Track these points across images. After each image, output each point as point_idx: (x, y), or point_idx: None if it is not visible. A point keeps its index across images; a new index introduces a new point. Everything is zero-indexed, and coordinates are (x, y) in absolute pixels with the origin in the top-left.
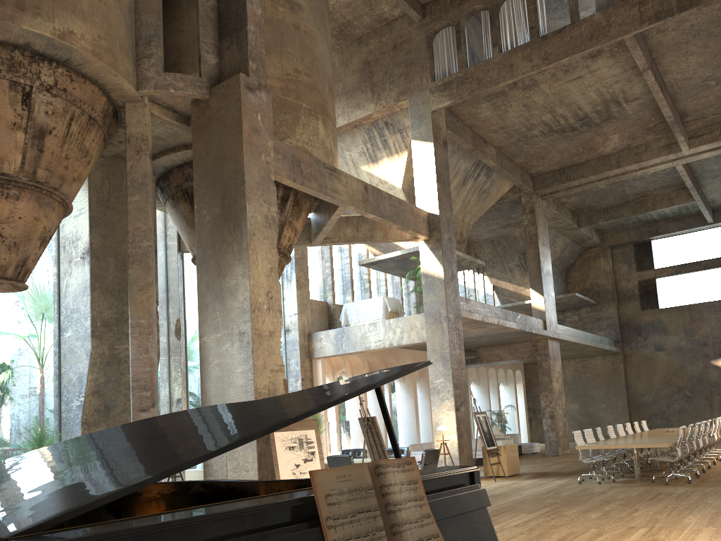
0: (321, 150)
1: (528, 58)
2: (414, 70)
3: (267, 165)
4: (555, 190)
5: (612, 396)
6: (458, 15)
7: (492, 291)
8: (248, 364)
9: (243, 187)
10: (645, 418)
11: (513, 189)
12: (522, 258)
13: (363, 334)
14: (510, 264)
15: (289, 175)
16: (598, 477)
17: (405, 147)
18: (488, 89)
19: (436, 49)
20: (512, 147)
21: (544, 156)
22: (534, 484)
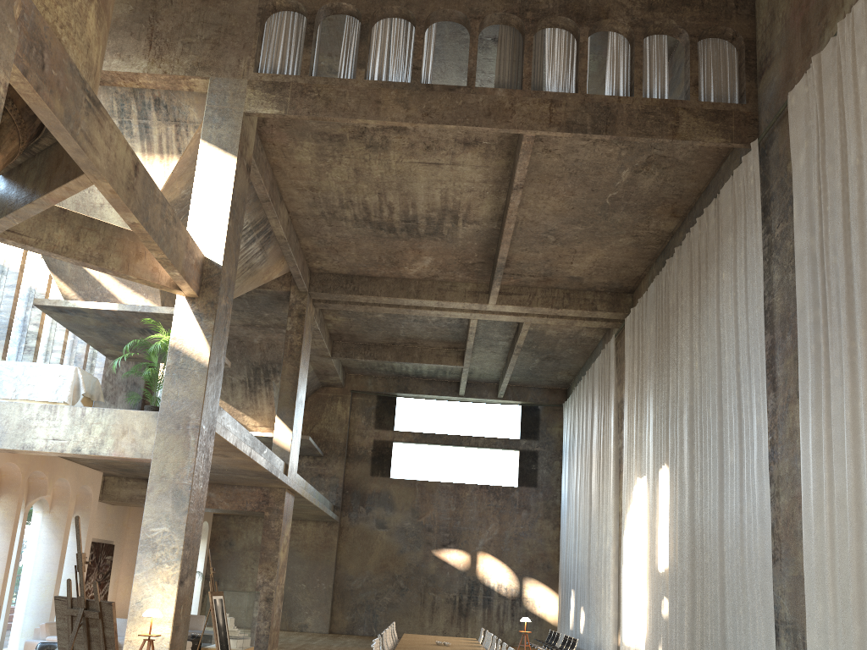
0: (83, 56)
1: (404, 103)
2: (230, 44)
3: None
4: (334, 299)
5: (317, 576)
6: (316, 2)
7: None
8: None
9: None
10: (349, 609)
11: (282, 279)
12: (252, 374)
13: (25, 421)
14: (234, 377)
15: (18, 57)
16: None
17: (178, 150)
18: (339, 119)
19: (269, 33)
20: (309, 221)
21: (340, 251)
22: None
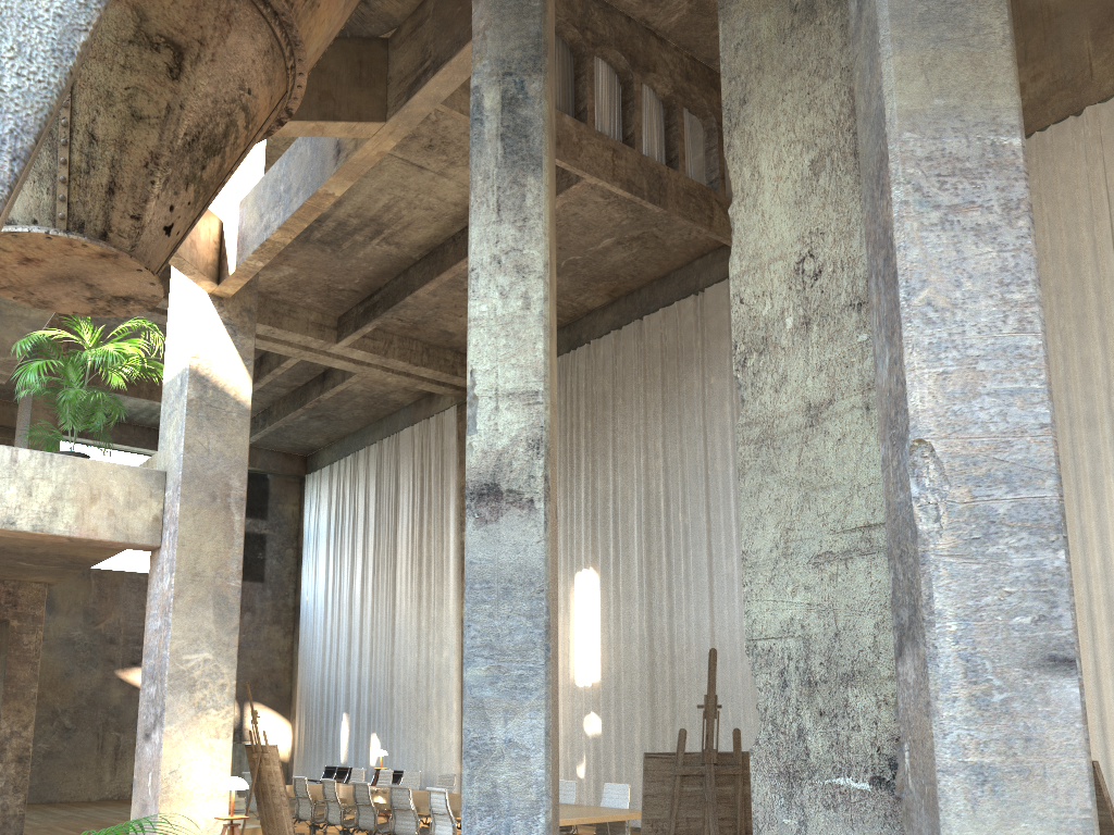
0: None
1: None
2: None
3: None
4: None
5: None
6: None
7: None
8: None
9: None
10: None
11: None
12: None
13: None
14: None
15: None
16: None
17: None
18: None
19: None
20: None
21: None
22: None
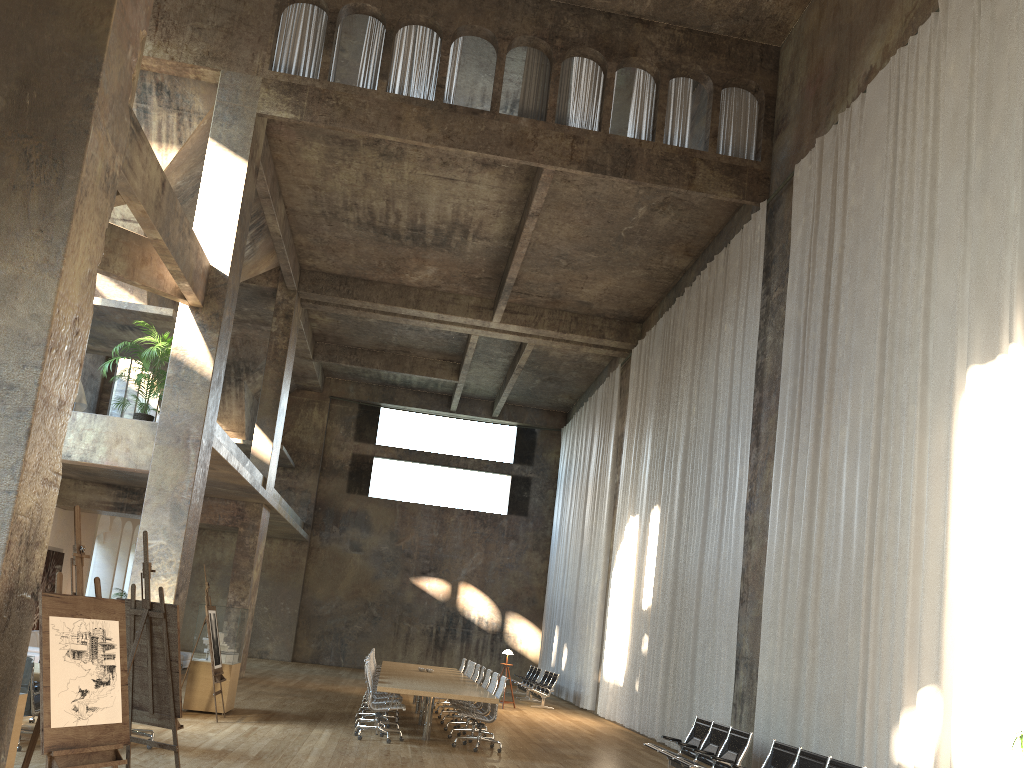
0: None
1: (425, 123)
2: (244, 35)
3: (131, 72)
4: (325, 301)
5: (282, 599)
6: (338, 0)
7: (157, 403)
8: (10, 457)
9: (93, 91)
10: (315, 636)
11: (269, 273)
12: None
13: None
14: None
15: None
16: (388, 732)
17: (179, 141)
18: (358, 132)
19: (285, 26)
20: (307, 219)
21: (336, 251)
22: (294, 735)
